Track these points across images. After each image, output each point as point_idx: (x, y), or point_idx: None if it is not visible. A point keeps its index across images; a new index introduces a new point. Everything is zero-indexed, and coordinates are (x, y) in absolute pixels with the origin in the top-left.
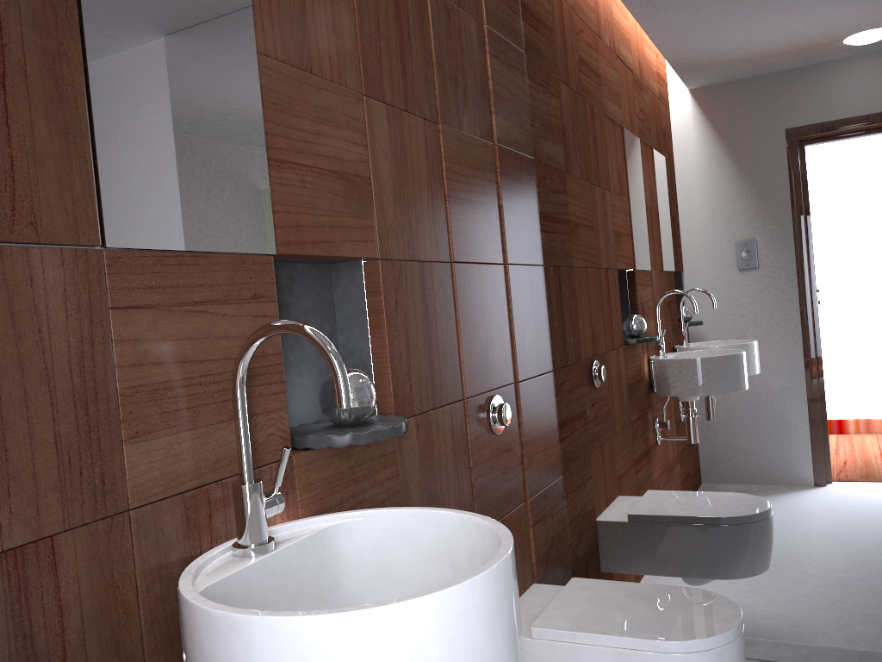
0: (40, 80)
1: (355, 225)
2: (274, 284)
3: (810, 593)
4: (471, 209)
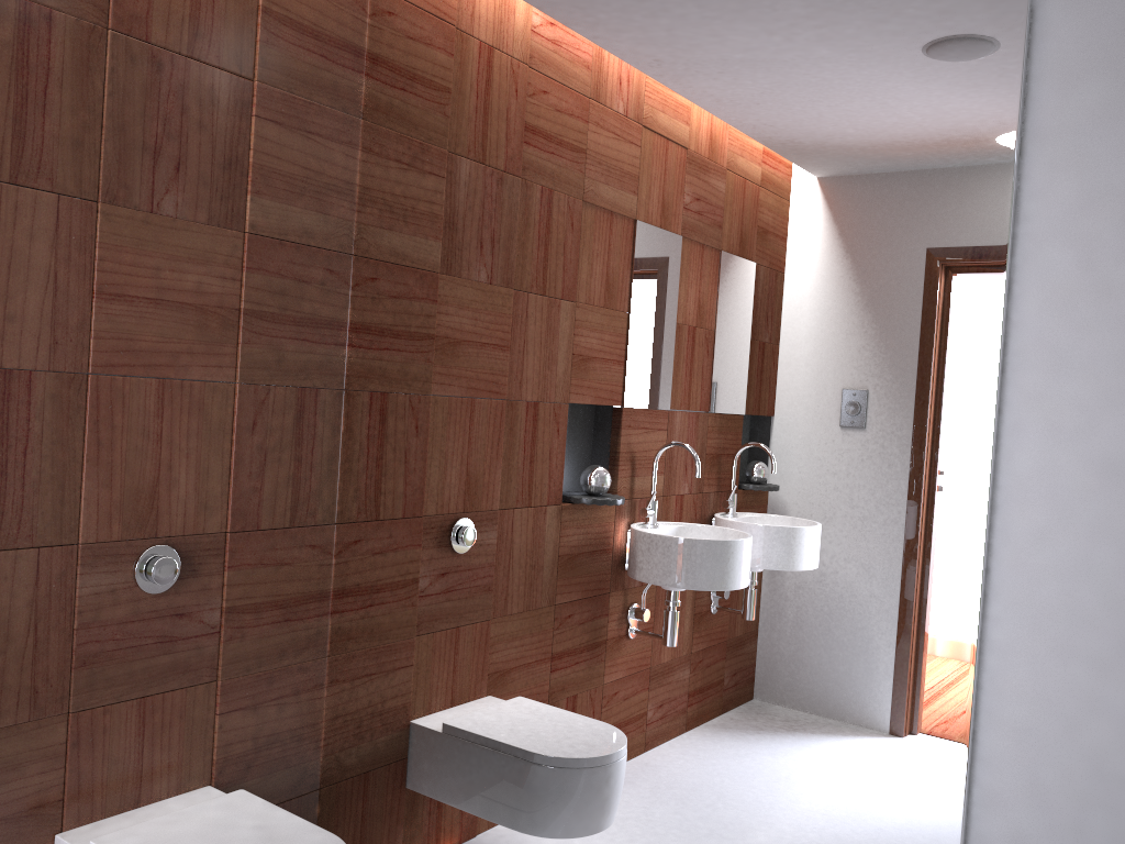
0: None
1: None
2: None
3: None
4: (158, 311)
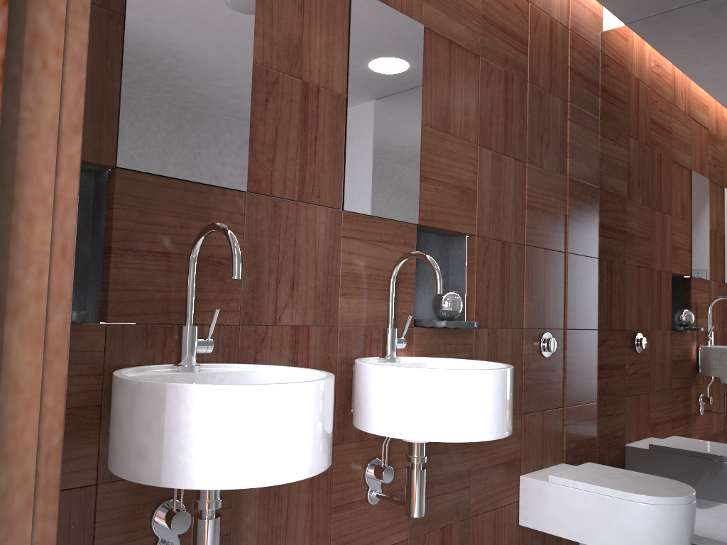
0: (328, 138)
1: (463, 215)
2: (415, 239)
3: None
4: (543, 215)
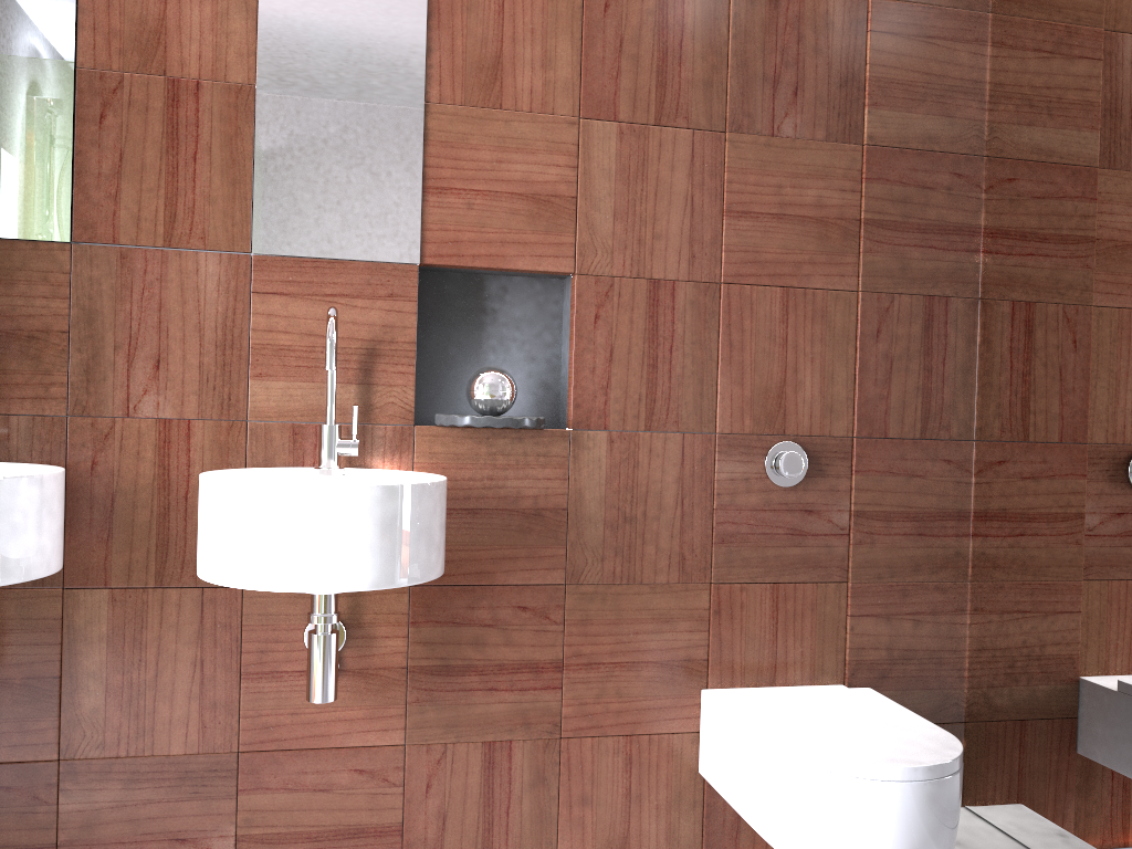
0: (220, 152)
1: (541, 241)
2: (415, 288)
3: None
4: (780, 225)
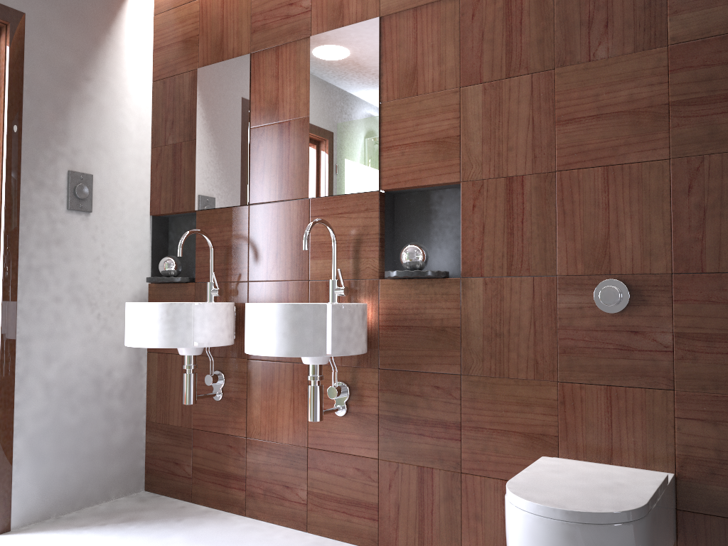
0: (297, 152)
1: (440, 166)
2: (377, 203)
3: None
4: (598, 122)
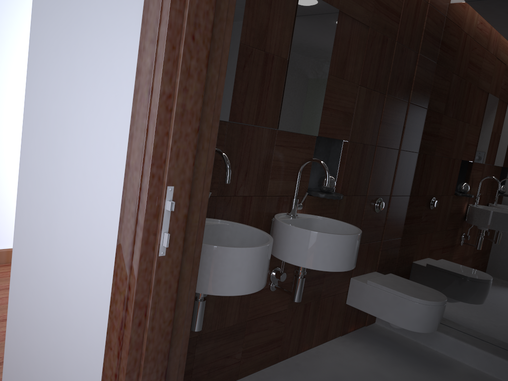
0: (275, 87)
1: (344, 129)
2: (314, 145)
3: (486, 310)
4: (390, 127)
